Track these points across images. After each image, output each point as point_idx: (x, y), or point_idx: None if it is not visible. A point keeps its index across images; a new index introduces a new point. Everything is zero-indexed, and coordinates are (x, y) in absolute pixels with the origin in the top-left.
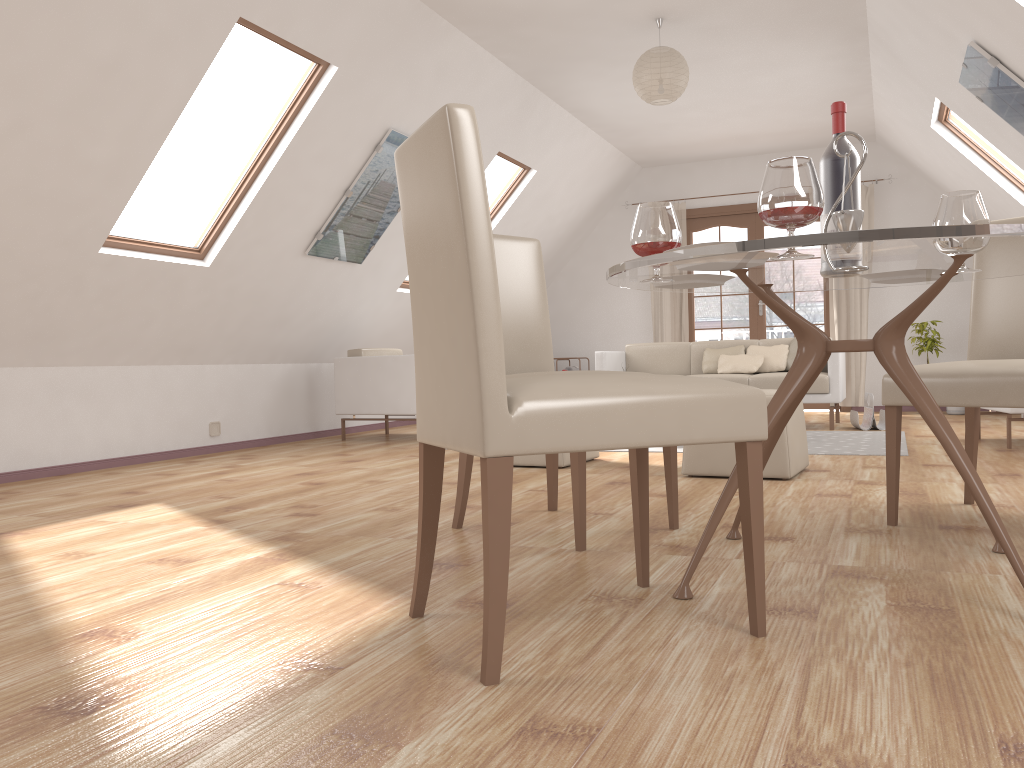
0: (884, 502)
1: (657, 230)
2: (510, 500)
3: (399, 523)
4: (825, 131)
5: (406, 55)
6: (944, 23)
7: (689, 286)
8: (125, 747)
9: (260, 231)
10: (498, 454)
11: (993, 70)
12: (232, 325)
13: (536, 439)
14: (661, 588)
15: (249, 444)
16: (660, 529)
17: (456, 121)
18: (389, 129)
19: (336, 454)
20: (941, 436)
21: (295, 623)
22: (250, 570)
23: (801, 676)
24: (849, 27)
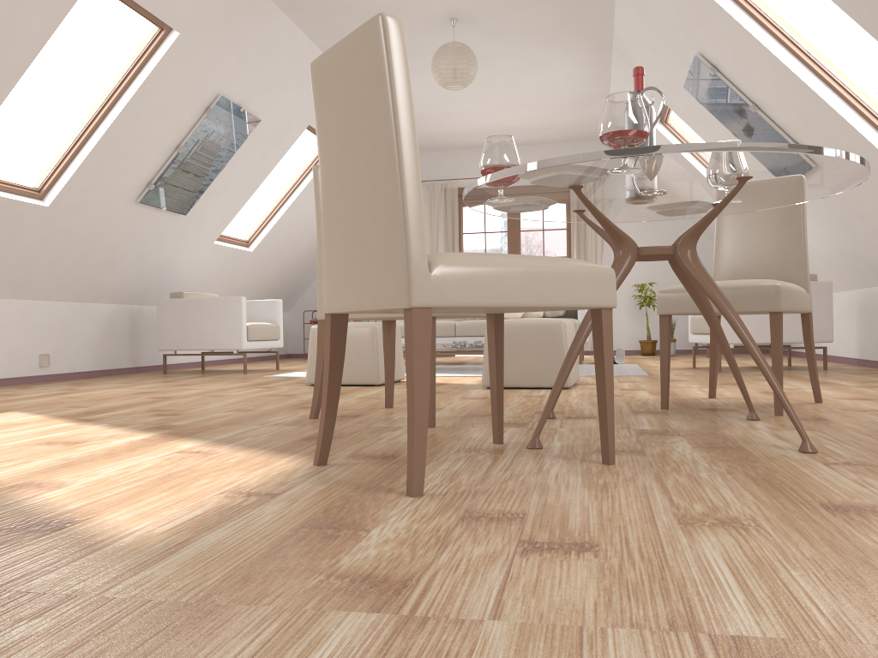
0: (650, 398)
1: (504, 157)
2: (430, 344)
3: (259, 417)
4: (570, 128)
5: (238, 30)
6: (677, 38)
7: (521, 209)
8: (115, 545)
9: (98, 177)
10: (421, 305)
11: (712, 76)
12: (65, 264)
13: (450, 295)
14: (513, 444)
15: (76, 376)
16: (487, 415)
17: (389, 27)
18: (219, 94)
19: (165, 381)
20: (729, 316)
21: (213, 472)
22: (143, 446)
23: (657, 482)
24: (599, 40)
